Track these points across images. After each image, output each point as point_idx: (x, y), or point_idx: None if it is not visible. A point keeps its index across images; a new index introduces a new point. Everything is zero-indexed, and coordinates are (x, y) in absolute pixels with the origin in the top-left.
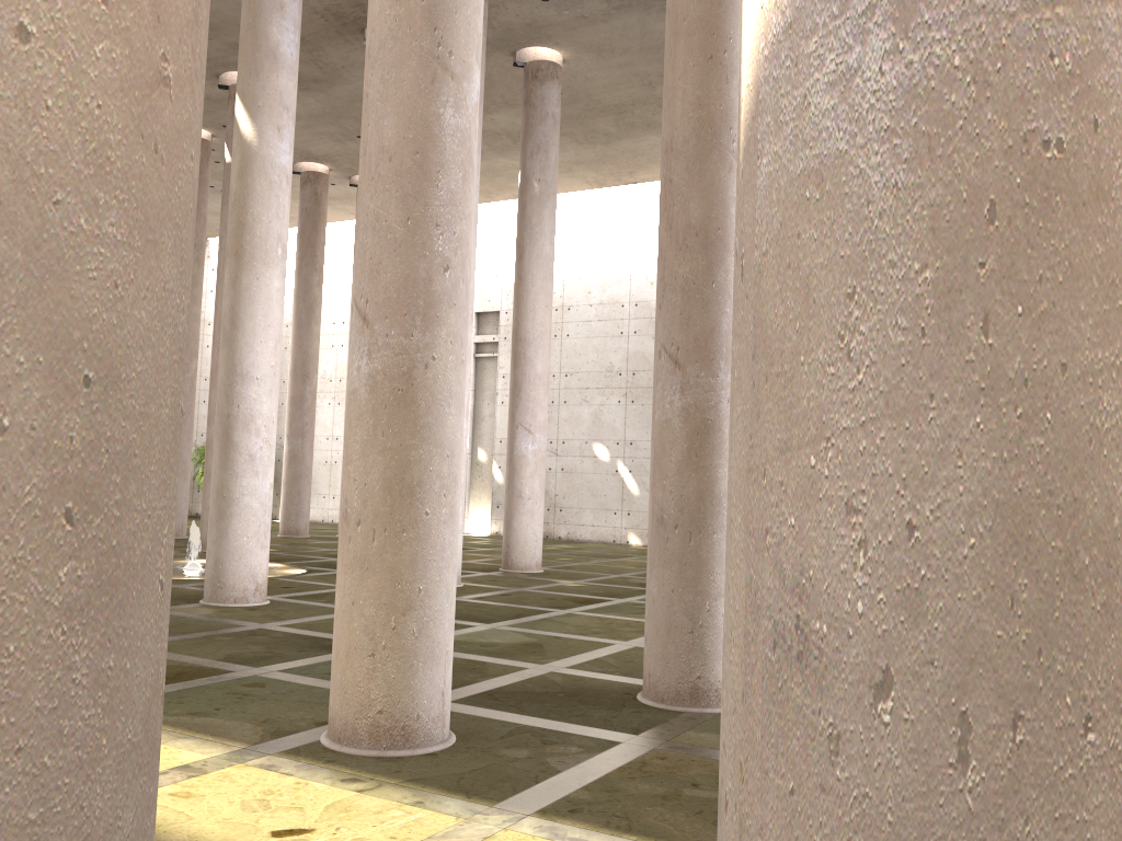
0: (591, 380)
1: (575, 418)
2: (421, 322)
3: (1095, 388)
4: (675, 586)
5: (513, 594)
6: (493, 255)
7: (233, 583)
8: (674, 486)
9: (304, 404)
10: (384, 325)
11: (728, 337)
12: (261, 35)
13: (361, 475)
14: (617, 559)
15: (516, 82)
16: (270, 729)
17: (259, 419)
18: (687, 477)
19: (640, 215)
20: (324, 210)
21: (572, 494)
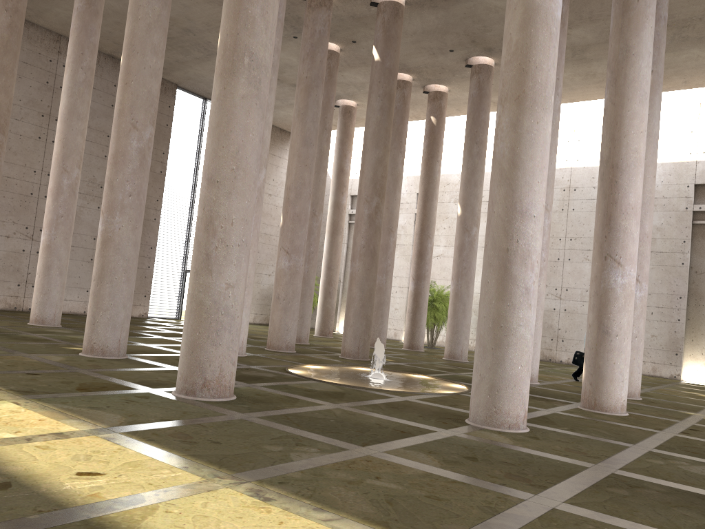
0: (592, 244)
1: (577, 272)
2: None
3: None
4: None
5: (698, 429)
6: None
7: (508, 409)
8: None
9: (388, 250)
10: None
11: None
12: None
13: None
14: (654, 387)
15: None
16: None
17: (533, 255)
18: None
19: None
20: (408, 109)
21: (573, 329)
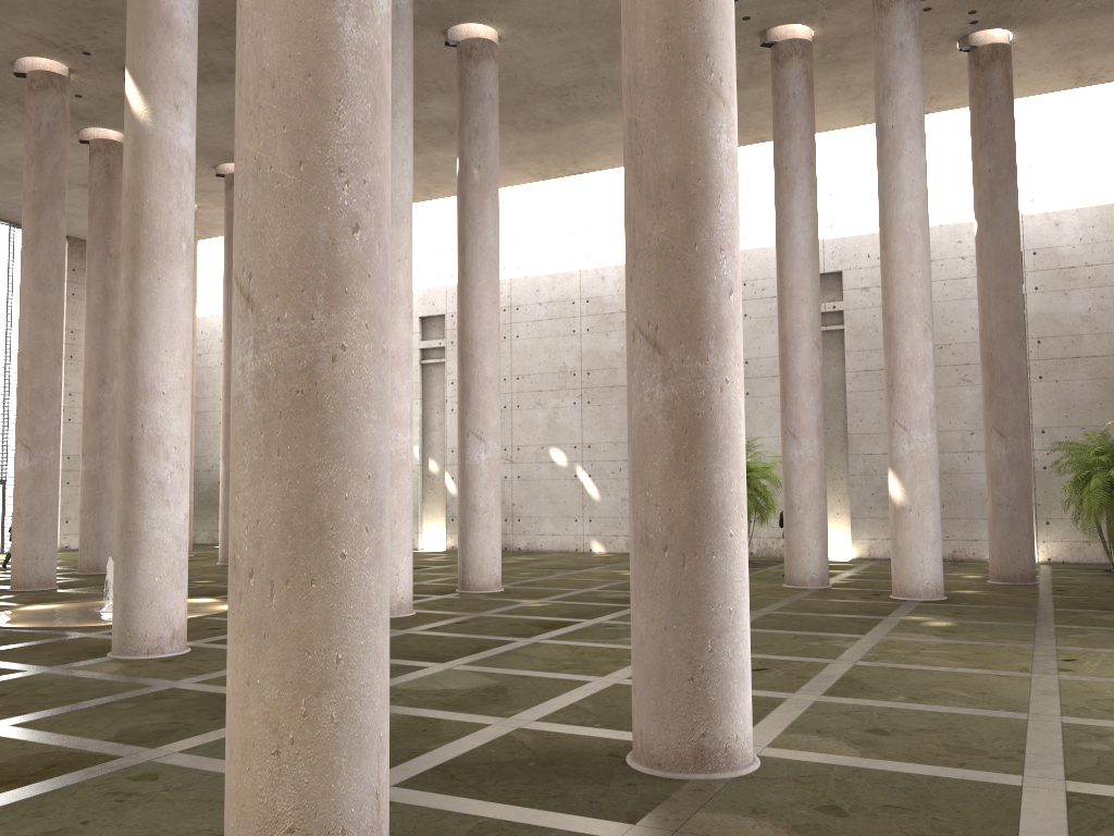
0: (544, 382)
1: (530, 423)
2: (324, 300)
3: None
4: (668, 622)
5: (471, 620)
6: (435, 256)
7: (145, 631)
8: (660, 498)
9: None
10: (273, 306)
11: (717, 311)
12: (151, 0)
13: (251, 509)
14: (581, 570)
15: (449, 65)
16: None
17: (167, 440)
18: (676, 487)
19: (587, 207)
20: None
21: (530, 502)
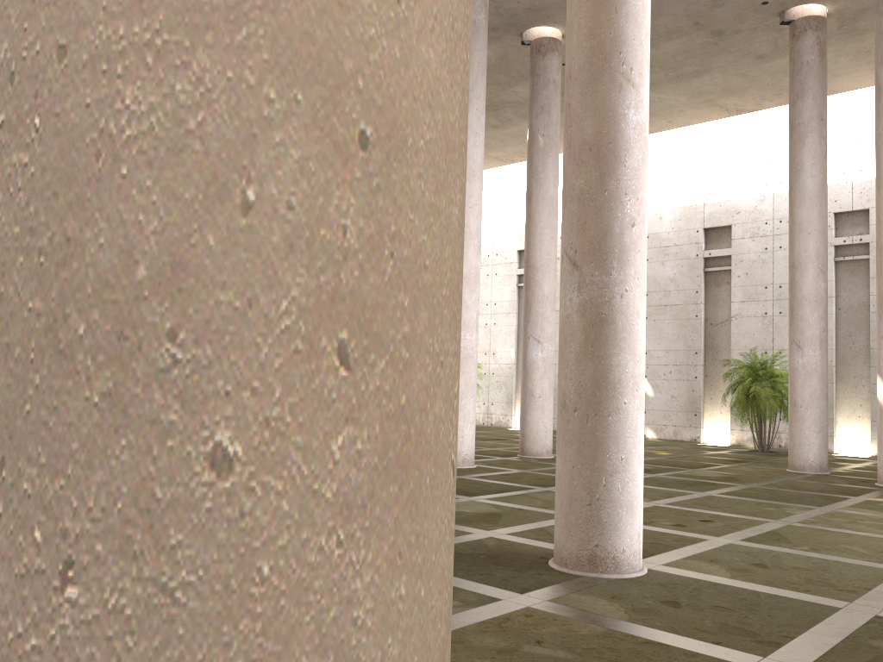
0: None
1: None
2: None
3: (111, 78)
4: (575, 463)
5: (512, 474)
6: None
7: None
8: (573, 374)
9: None
10: None
11: (620, 239)
12: None
13: None
14: None
15: (527, 58)
16: None
17: None
18: (584, 366)
19: (649, 162)
20: None
21: None
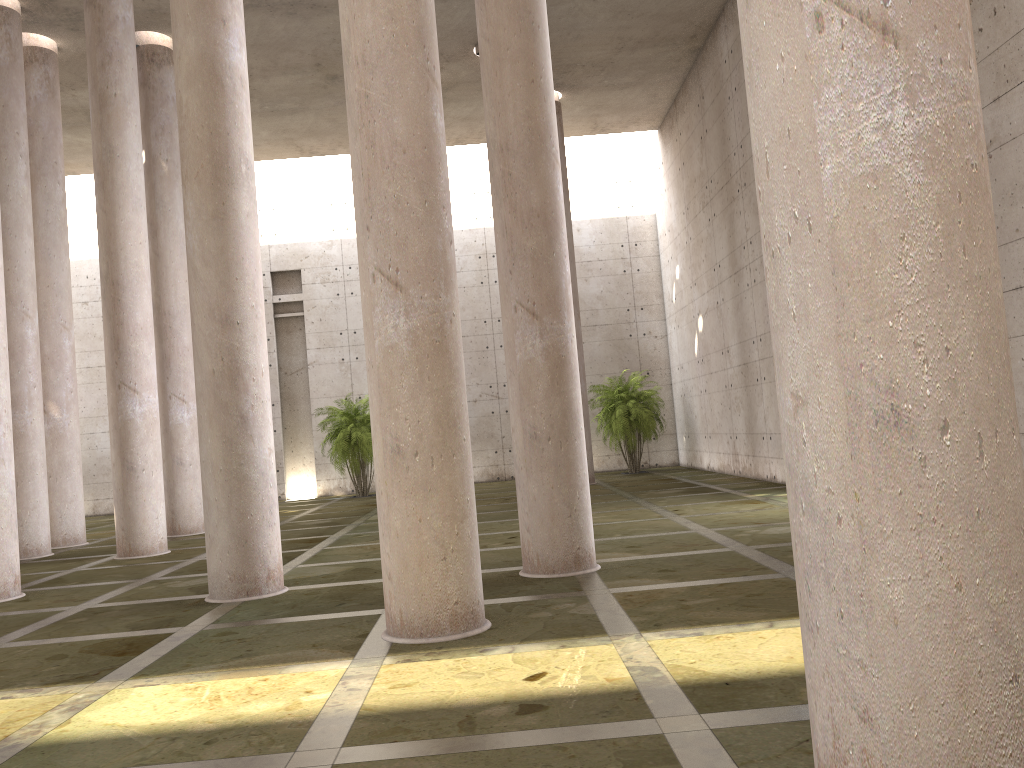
0: None
1: None
2: (444, 286)
3: None
4: (554, 484)
5: None
6: None
7: None
8: (543, 409)
9: None
10: (417, 289)
11: (566, 293)
12: None
13: (412, 414)
14: None
15: None
16: (335, 648)
17: None
18: (553, 401)
19: None
20: None
21: None
